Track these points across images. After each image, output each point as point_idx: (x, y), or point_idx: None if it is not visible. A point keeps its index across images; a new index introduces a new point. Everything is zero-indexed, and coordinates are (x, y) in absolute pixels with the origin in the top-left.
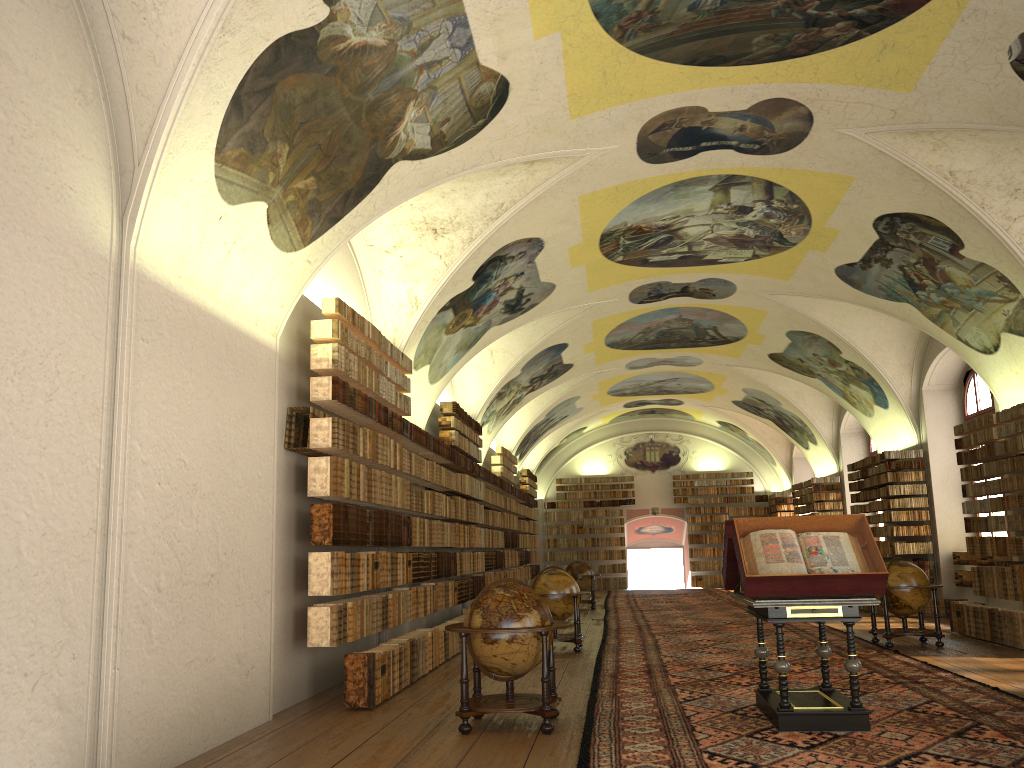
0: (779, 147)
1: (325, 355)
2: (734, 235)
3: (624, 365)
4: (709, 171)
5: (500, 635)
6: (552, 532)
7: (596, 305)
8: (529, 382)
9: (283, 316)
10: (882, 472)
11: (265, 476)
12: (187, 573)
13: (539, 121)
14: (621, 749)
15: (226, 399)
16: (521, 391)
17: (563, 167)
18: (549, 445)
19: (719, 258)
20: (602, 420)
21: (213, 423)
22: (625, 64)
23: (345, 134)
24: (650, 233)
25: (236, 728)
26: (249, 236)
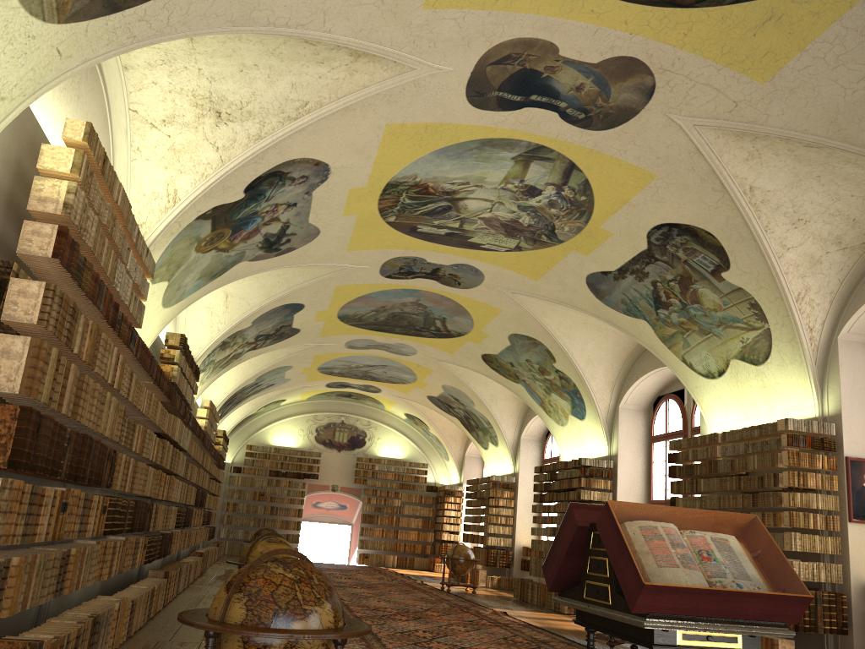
0: (603, 123)
1: (54, 195)
2: (509, 219)
3: (344, 342)
4: (522, 135)
5: (273, 640)
6: (233, 496)
7: (347, 268)
8: (254, 338)
9: (1, 117)
10: (573, 477)
11: None
12: None
13: None
14: None
15: None
16: (244, 346)
17: (387, 77)
18: (247, 411)
19: (483, 243)
20: (301, 396)
21: None
22: None
23: None
24: (433, 196)
25: None
26: None
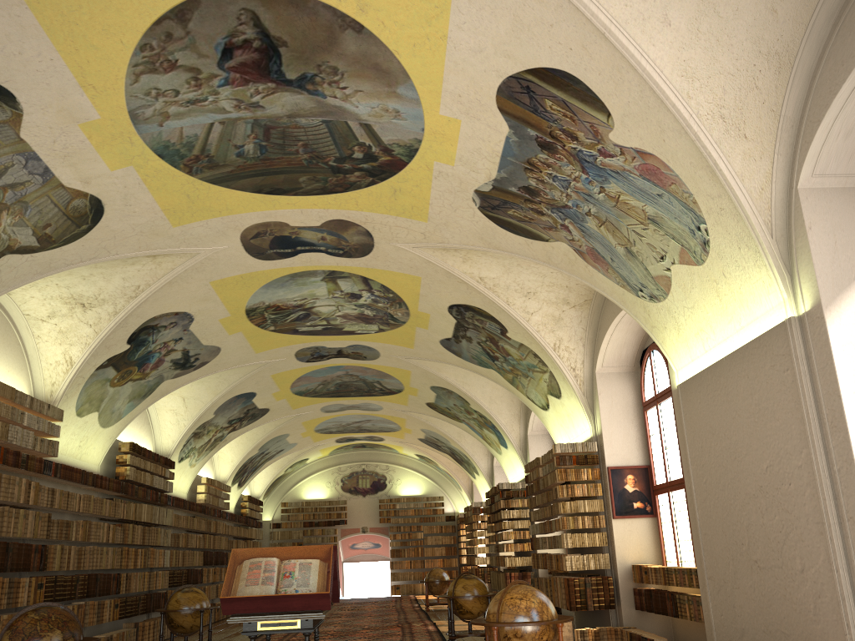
0: (358, 253)
1: None
2: (358, 313)
3: (319, 409)
4: (314, 267)
5: None
6: None
7: (268, 363)
8: (228, 423)
9: None
10: (501, 499)
11: None
12: None
13: (144, 227)
14: None
15: None
16: (221, 430)
17: (185, 260)
18: (274, 474)
19: (355, 330)
20: (321, 453)
21: None
22: (203, 190)
23: None
24: (289, 310)
25: None
26: None
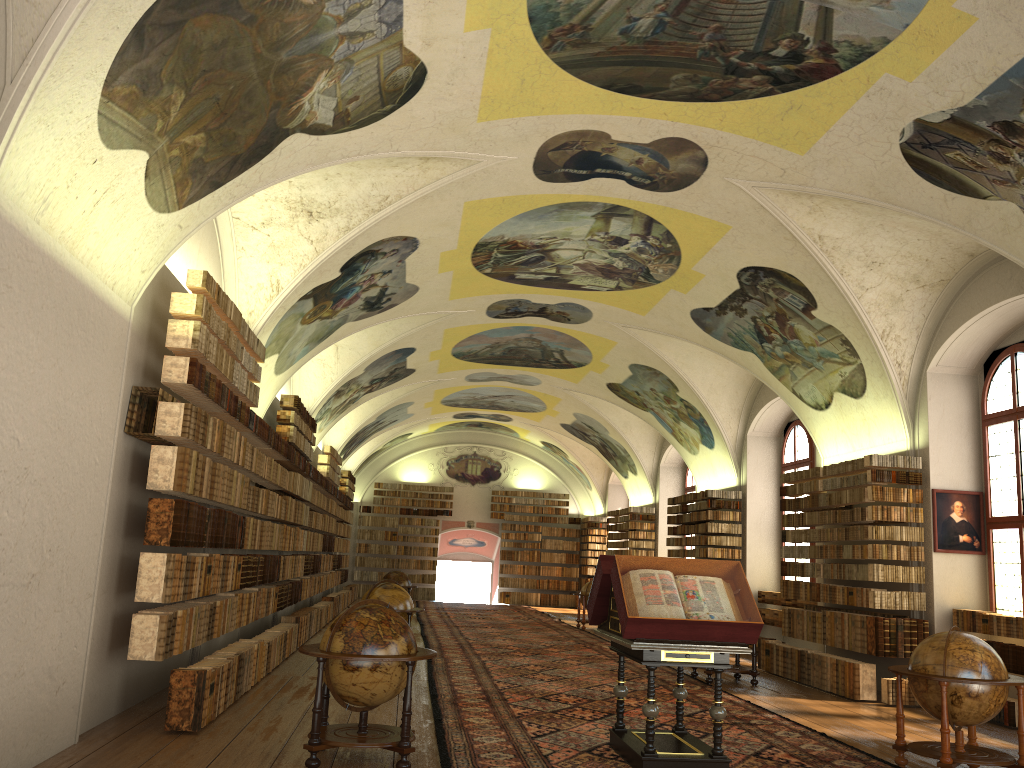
0: (669, 186)
1: (184, 333)
2: (603, 264)
3: (464, 376)
4: (596, 198)
5: (363, 662)
6: (365, 537)
7: (453, 314)
8: (369, 383)
9: (142, 283)
10: (702, 509)
11: (102, 462)
12: (6, 572)
13: (446, 117)
14: None
15: (72, 371)
16: (359, 391)
17: (457, 169)
18: (372, 448)
19: (583, 284)
20: (429, 428)
21: (55, 397)
22: (545, 75)
23: (247, 93)
24: (524, 250)
25: (38, 754)
26: (122, 188)
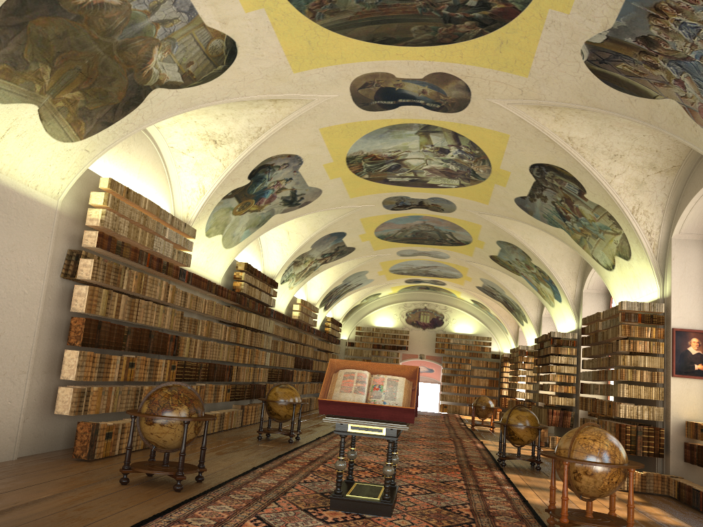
0: (453, 108)
1: (96, 216)
2: (443, 168)
3: (395, 253)
4: (411, 120)
5: (156, 420)
6: None
7: (359, 208)
8: (321, 256)
9: (65, 186)
10: (550, 346)
11: (32, 293)
12: None
13: (269, 71)
14: (204, 507)
15: None
16: (315, 262)
17: (300, 106)
18: (352, 303)
19: (438, 183)
20: (392, 290)
21: None
22: (323, 37)
23: (102, 64)
24: (383, 160)
25: None
26: (23, 127)
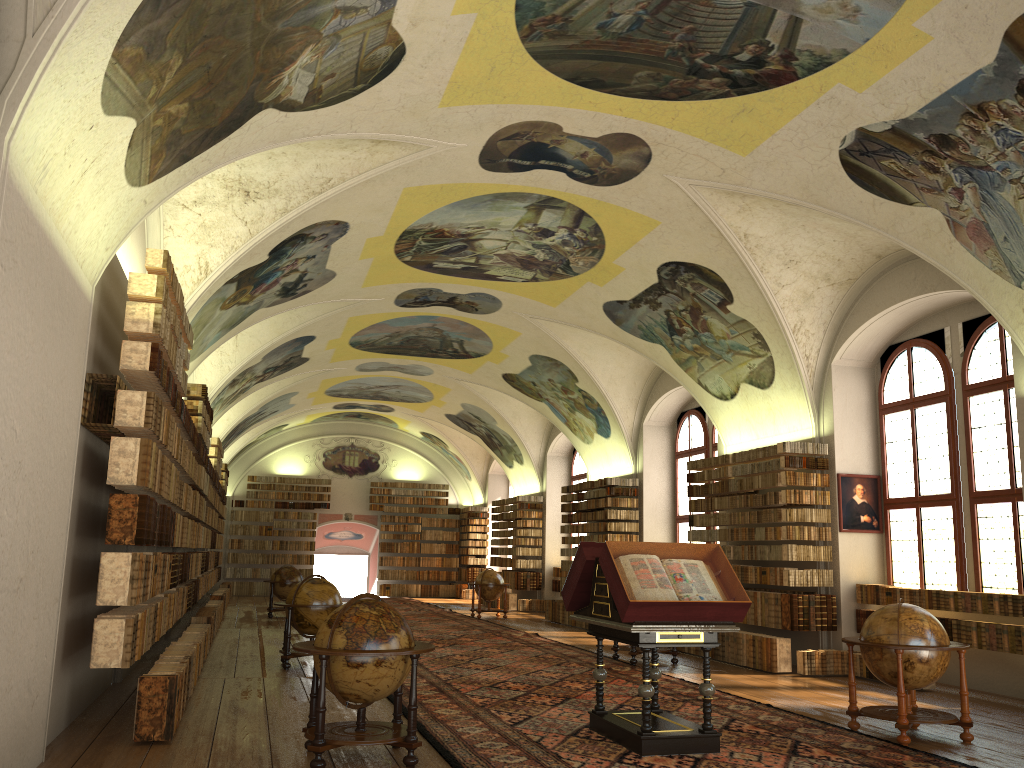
0: (607, 180)
1: (145, 316)
2: (525, 255)
3: (355, 366)
4: (533, 189)
5: (368, 658)
6: (238, 532)
7: (361, 302)
8: (263, 372)
9: (104, 262)
10: (600, 496)
11: (69, 456)
12: (3, 577)
13: (410, 101)
14: None
15: (53, 356)
16: (252, 380)
17: (406, 154)
18: (247, 439)
19: (499, 275)
20: (306, 419)
21: (41, 385)
22: (515, 64)
23: (237, 63)
24: (448, 238)
25: None
26: (108, 157)
